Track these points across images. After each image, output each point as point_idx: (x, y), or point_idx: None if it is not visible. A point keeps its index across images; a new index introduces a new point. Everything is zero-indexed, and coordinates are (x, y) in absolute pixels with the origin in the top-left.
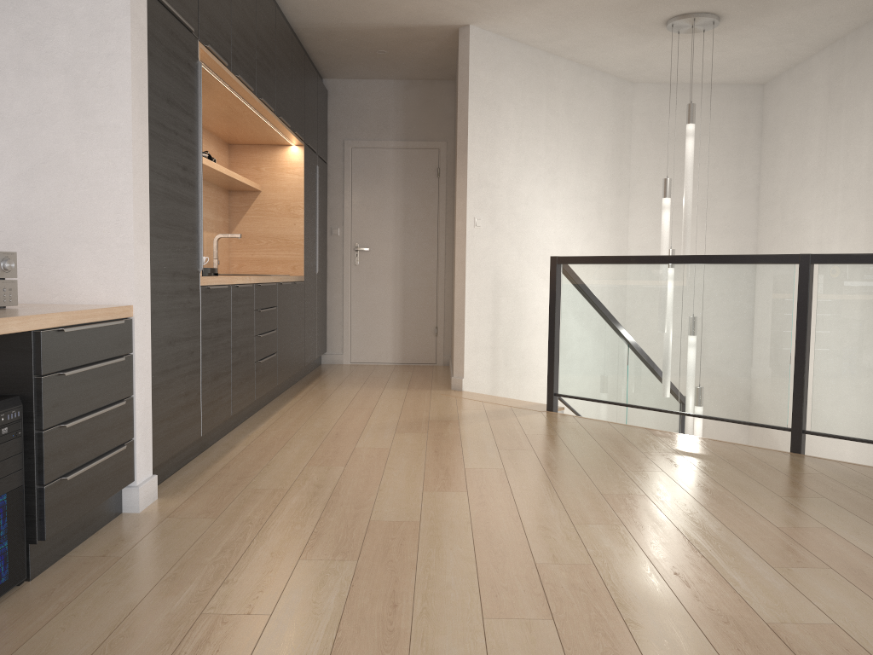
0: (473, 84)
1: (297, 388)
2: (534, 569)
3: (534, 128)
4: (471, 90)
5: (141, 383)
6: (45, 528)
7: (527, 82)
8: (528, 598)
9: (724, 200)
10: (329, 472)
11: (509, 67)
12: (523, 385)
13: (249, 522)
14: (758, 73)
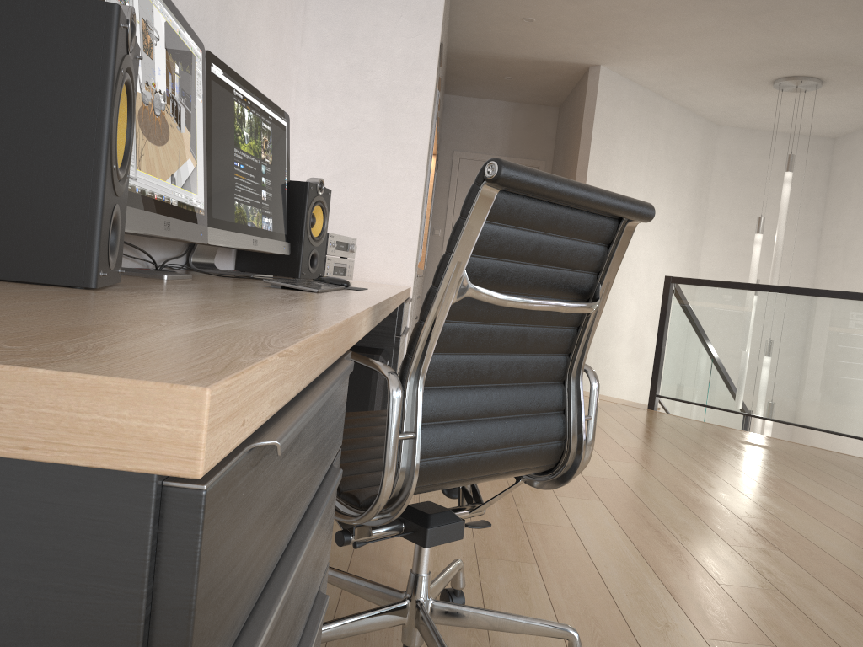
0: (597, 117)
1: None
2: (739, 519)
3: (638, 159)
4: (595, 122)
5: (405, 349)
6: None
7: (637, 118)
8: (750, 536)
9: (789, 239)
10: None
11: (626, 104)
12: (606, 386)
13: None
14: (834, 129)
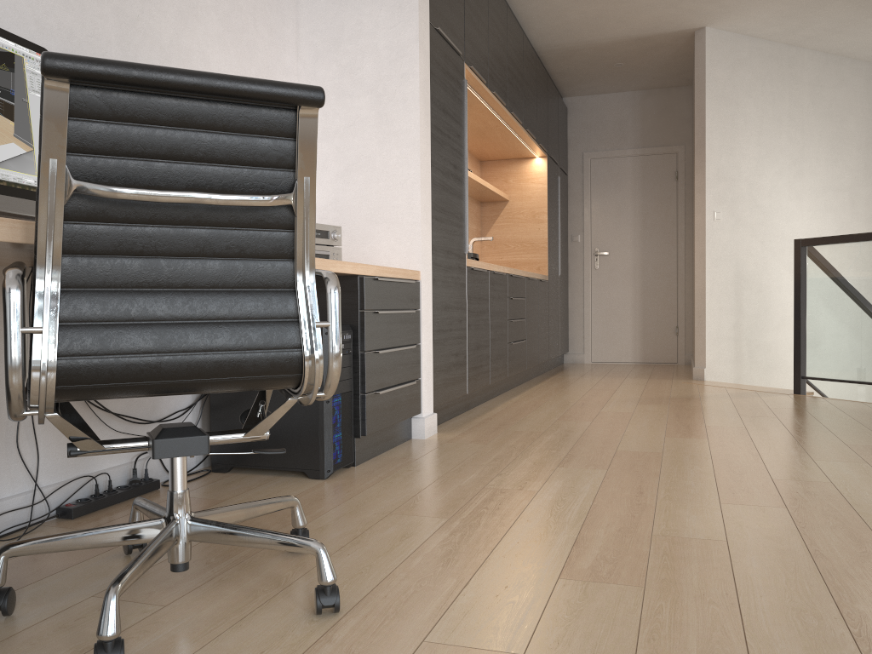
0: (710, 82)
1: (542, 377)
2: (771, 482)
3: (775, 121)
4: (708, 89)
5: (426, 335)
6: (366, 426)
7: (767, 76)
8: (763, 496)
9: None
10: (578, 424)
11: (747, 63)
12: (770, 378)
13: (513, 447)
14: None
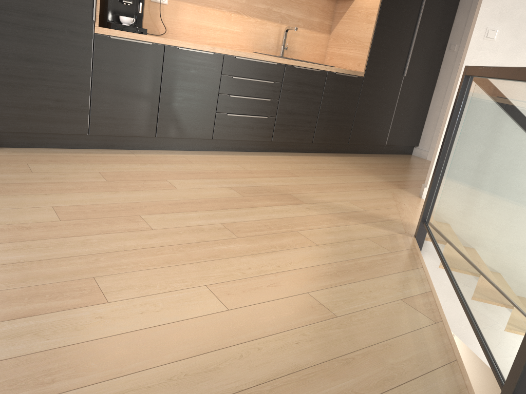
0: None
1: (319, 154)
2: None
3: None
4: None
5: None
6: None
7: None
8: None
9: None
10: (84, 178)
11: None
12: None
13: None
14: None
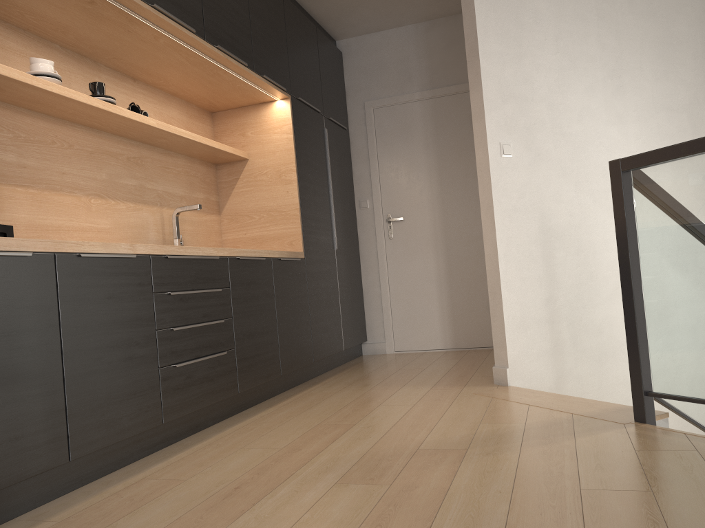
0: None
1: (293, 391)
2: None
3: (579, 20)
4: None
5: None
6: None
7: None
8: None
9: None
10: None
11: None
12: (606, 370)
13: None
14: None
